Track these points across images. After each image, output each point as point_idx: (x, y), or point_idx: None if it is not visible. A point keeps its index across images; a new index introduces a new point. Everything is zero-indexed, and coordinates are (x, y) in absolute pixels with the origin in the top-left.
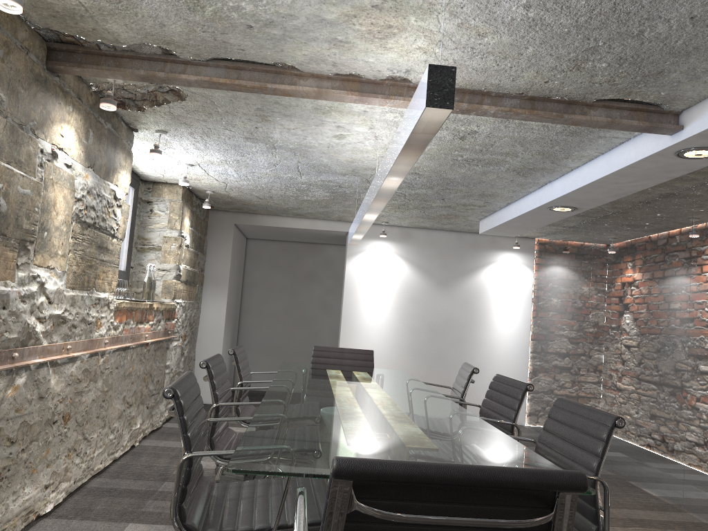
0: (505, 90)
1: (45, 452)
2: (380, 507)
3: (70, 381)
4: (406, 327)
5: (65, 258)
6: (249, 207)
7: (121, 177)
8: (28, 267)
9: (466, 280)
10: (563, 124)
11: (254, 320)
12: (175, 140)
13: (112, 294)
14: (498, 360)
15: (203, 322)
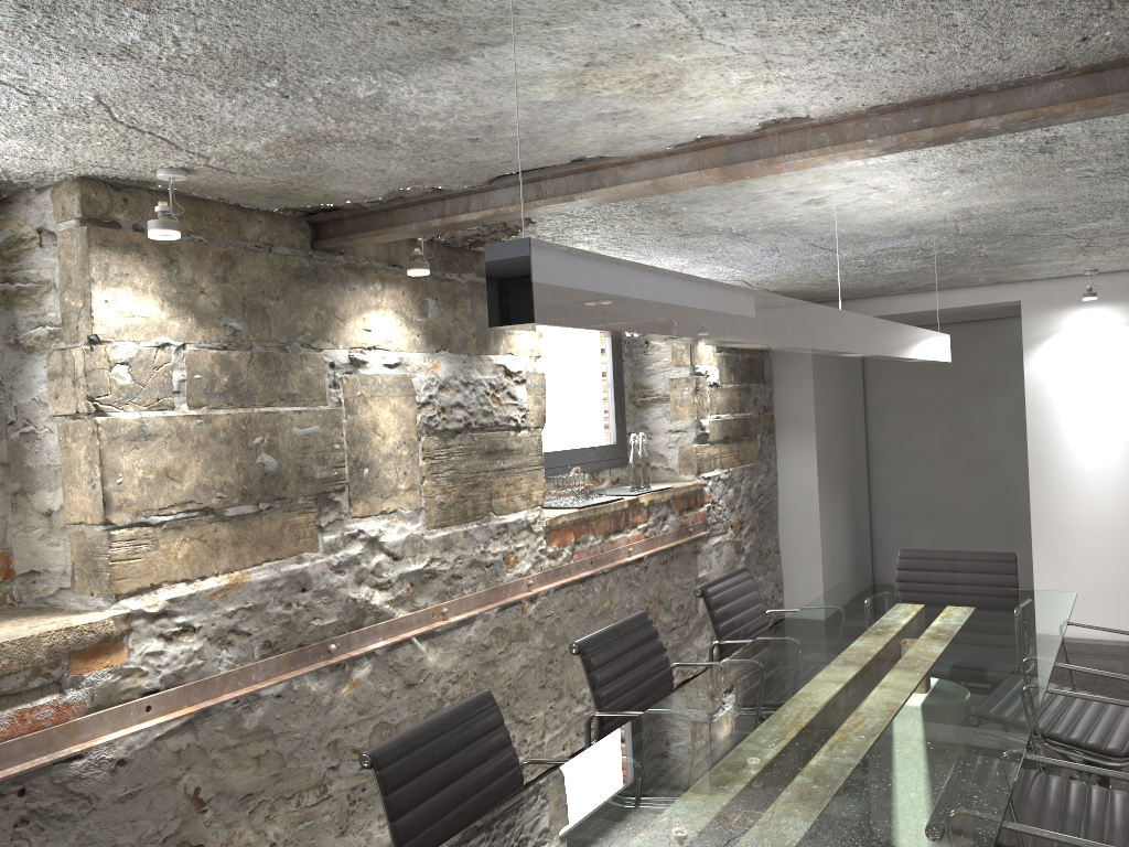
0: (1013, 75)
1: None
2: None
3: (469, 650)
4: None
5: (415, 490)
6: (822, 295)
7: (517, 338)
8: (341, 525)
9: None
10: None
11: (893, 469)
12: None
13: (536, 509)
14: None
15: (784, 491)
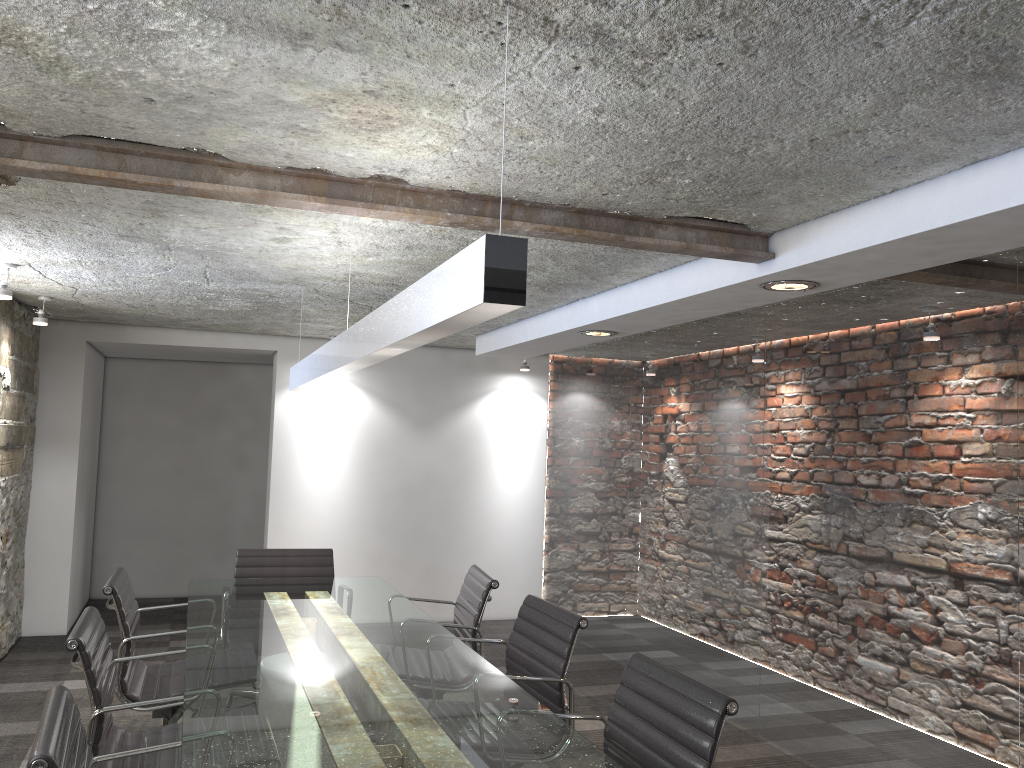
0: (546, 199)
1: None
2: None
3: None
4: (371, 491)
5: None
6: (114, 317)
7: None
8: None
9: (455, 417)
10: (623, 247)
11: (122, 487)
12: None
13: None
14: (503, 530)
15: (37, 504)
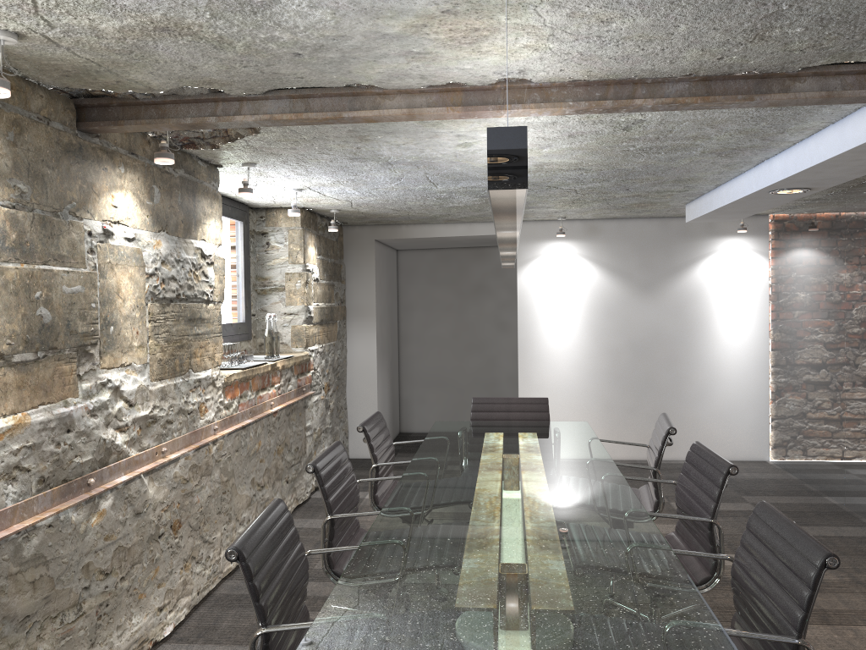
0: (665, 74)
1: (154, 571)
2: None
3: (175, 483)
4: (602, 347)
5: (144, 348)
6: (389, 219)
7: (208, 228)
8: (94, 374)
9: (676, 280)
10: (757, 106)
11: (416, 349)
12: (269, 169)
13: (217, 368)
14: (728, 380)
15: (351, 363)
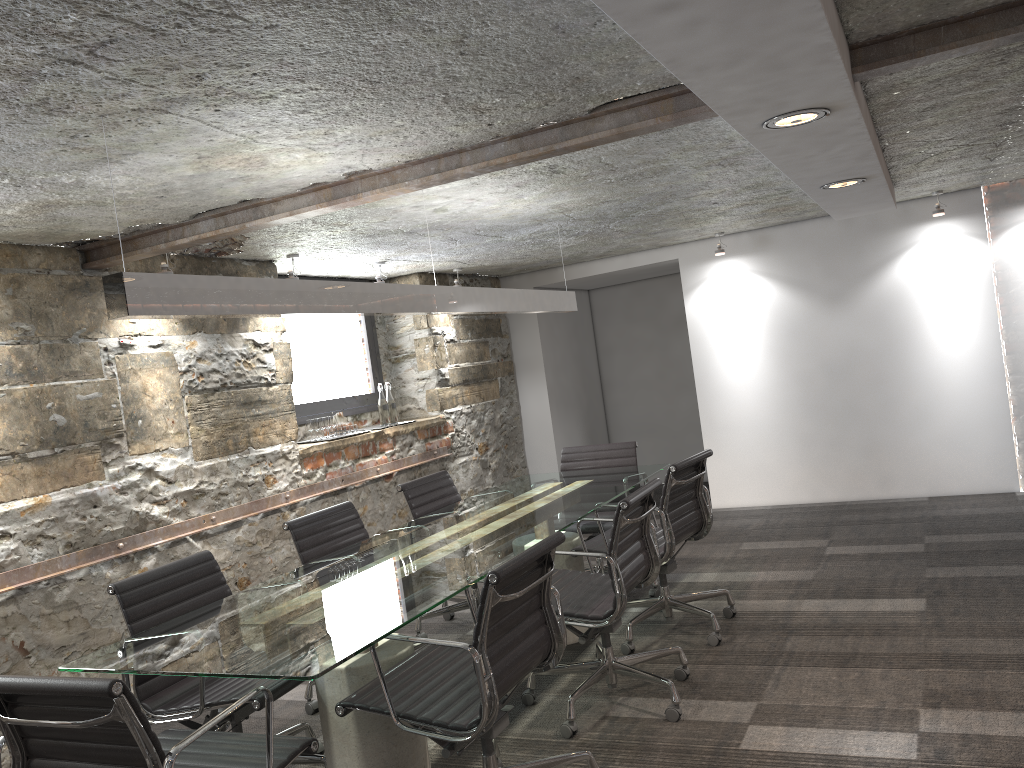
0: (472, 141)
1: None
2: (26, 710)
3: (239, 546)
4: (790, 374)
5: (183, 434)
6: (533, 266)
7: (263, 319)
8: (123, 460)
9: (871, 284)
10: (574, 151)
11: (621, 395)
12: (318, 255)
13: (290, 443)
14: (952, 397)
15: (526, 419)
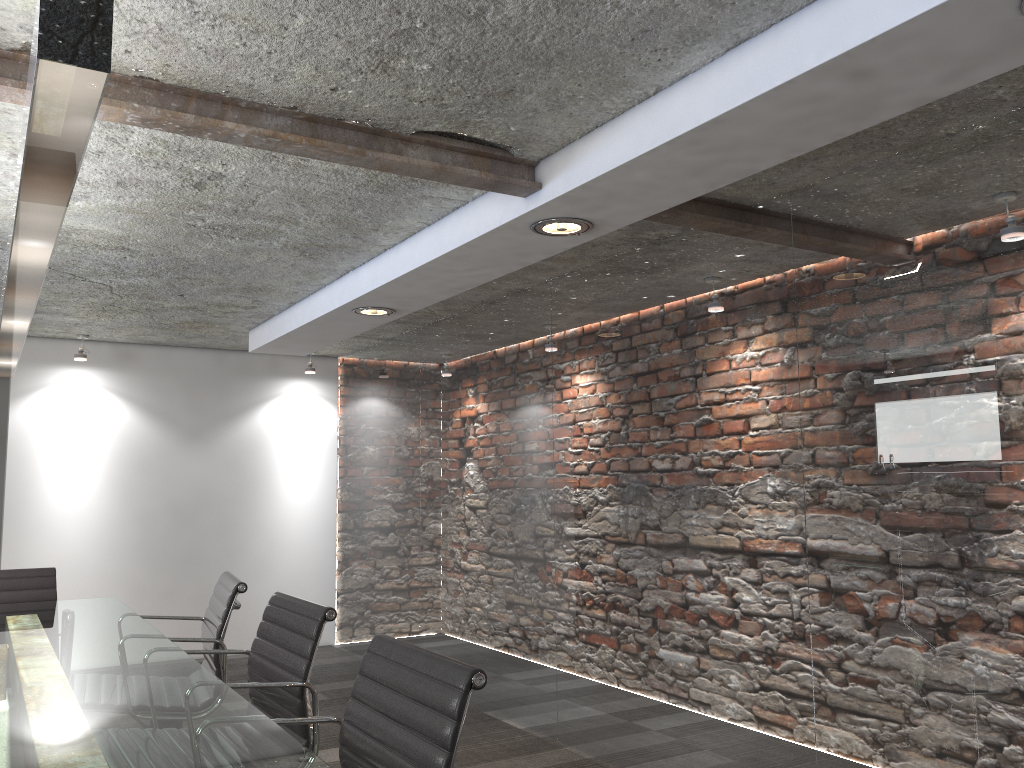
0: (265, 98)
1: None
2: None
3: None
4: (132, 512)
5: None
6: None
7: None
8: None
9: (233, 427)
10: (367, 167)
11: None
12: None
13: None
14: (290, 549)
15: None
